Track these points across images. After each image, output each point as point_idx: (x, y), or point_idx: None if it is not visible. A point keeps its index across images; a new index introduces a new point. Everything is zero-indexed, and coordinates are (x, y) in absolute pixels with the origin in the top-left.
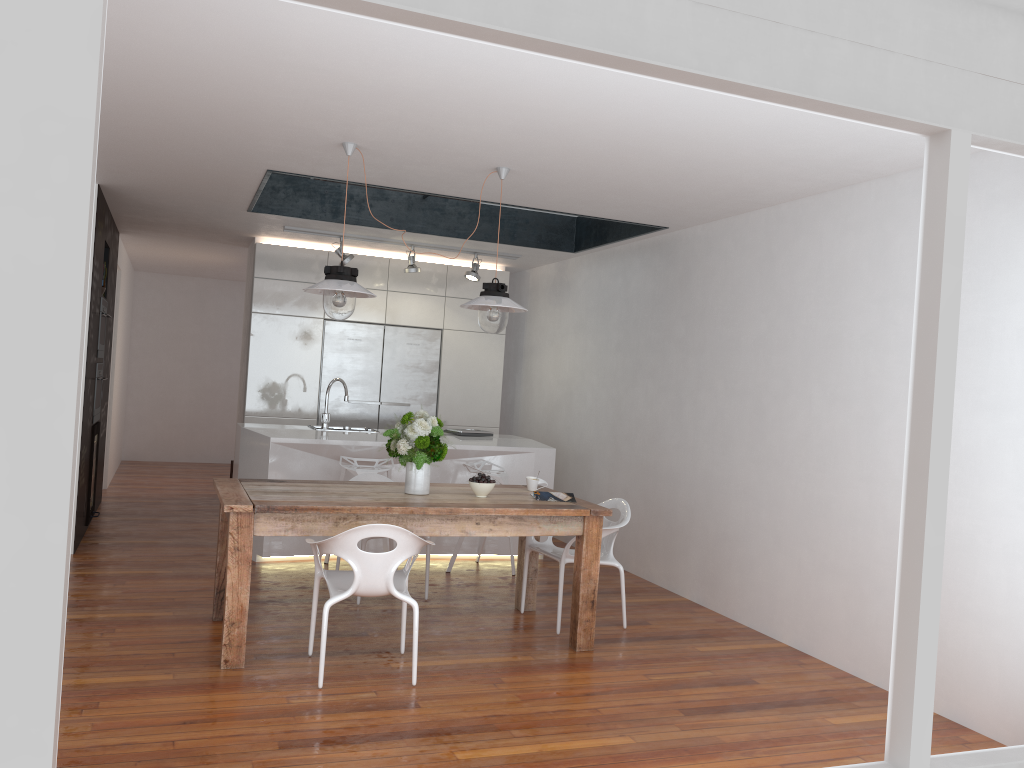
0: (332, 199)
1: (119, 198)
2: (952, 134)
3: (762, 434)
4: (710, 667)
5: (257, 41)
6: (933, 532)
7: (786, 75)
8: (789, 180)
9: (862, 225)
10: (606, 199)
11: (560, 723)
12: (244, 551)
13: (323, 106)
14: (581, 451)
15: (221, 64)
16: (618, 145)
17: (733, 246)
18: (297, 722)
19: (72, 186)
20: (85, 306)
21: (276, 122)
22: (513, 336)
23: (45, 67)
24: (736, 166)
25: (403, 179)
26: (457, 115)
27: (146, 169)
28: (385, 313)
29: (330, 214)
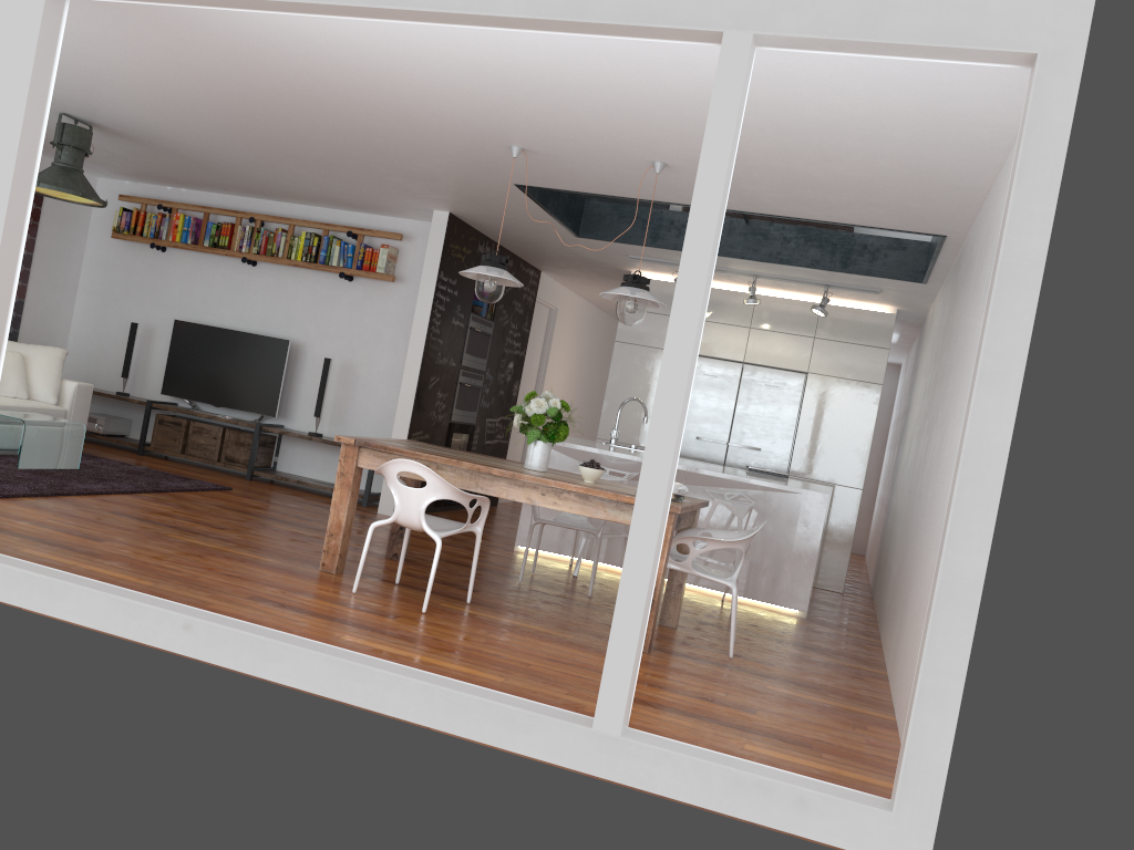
0: (653, 225)
1: (482, 227)
2: (724, 37)
3: (937, 468)
4: (737, 694)
5: (319, 52)
6: (653, 470)
7: (553, 3)
8: (930, 148)
9: (1005, 195)
10: (811, 196)
11: (472, 657)
12: (347, 477)
13: (441, 108)
14: (899, 513)
15: (334, 78)
16: (692, 120)
17: (972, 248)
18: (291, 596)
19: (13, 131)
20: (22, 206)
21: (442, 130)
22: (910, 392)
23: (11, 62)
24: (840, 134)
25: (614, 185)
26: (527, 103)
27: (450, 192)
28: (744, 351)
29: (649, 239)
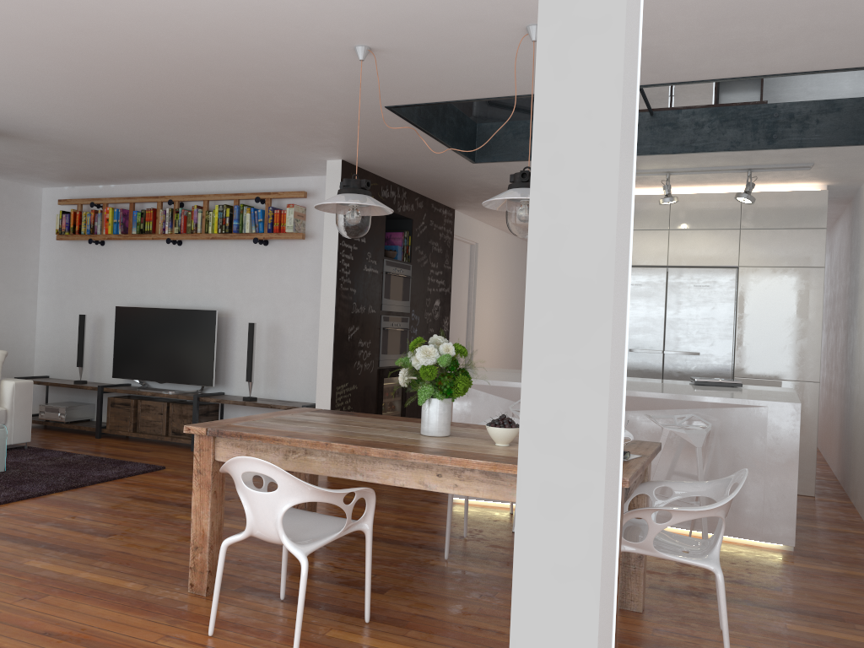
0: None
1: (381, 171)
2: None
3: None
4: None
5: None
6: (547, 599)
7: None
8: None
9: None
10: (739, 36)
11: None
12: (204, 475)
13: (248, 3)
14: None
15: None
16: None
17: None
18: None
19: None
20: None
21: (271, 42)
22: (854, 270)
23: None
24: None
25: (490, 81)
26: None
27: (329, 134)
28: (667, 254)
29: None
